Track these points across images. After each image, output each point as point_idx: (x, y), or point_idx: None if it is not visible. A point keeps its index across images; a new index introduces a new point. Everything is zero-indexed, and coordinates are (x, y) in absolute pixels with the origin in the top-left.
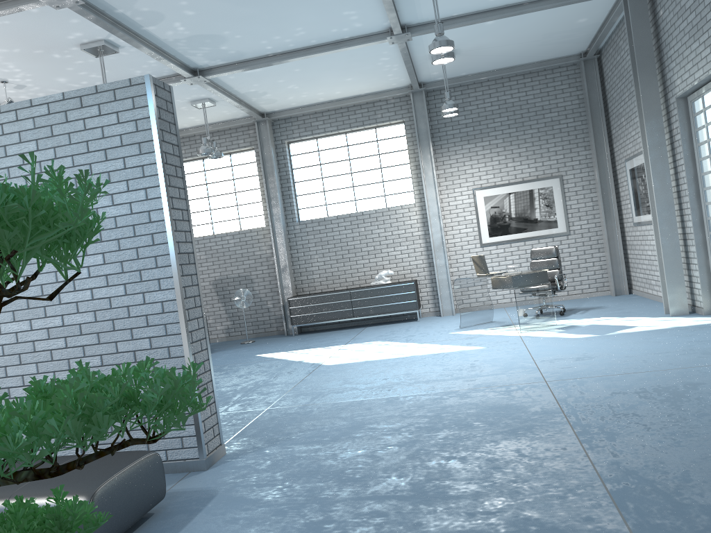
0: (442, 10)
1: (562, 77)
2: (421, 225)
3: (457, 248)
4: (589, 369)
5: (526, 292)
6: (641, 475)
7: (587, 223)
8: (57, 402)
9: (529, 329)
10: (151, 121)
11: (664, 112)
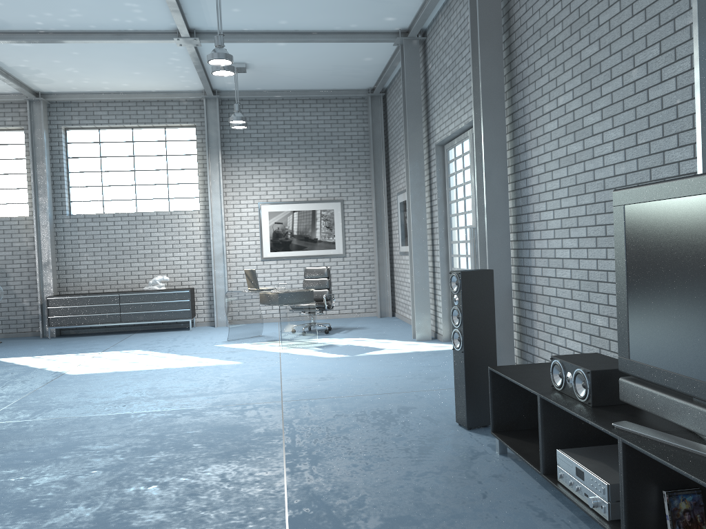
0: (232, 22)
1: (352, 108)
2: (203, 232)
3: (238, 259)
4: (326, 390)
5: (291, 310)
6: (323, 501)
7: (362, 248)
8: None
9: (291, 346)
10: None
11: (427, 156)
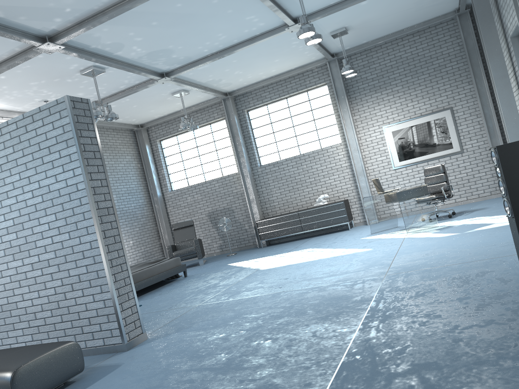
0: (320, 2)
1: (444, 30)
2: (346, 158)
3: (375, 172)
4: (424, 263)
5: (409, 203)
6: (374, 350)
7: (476, 142)
8: None
9: (414, 231)
10: (71, 125)
11: (507, 49)
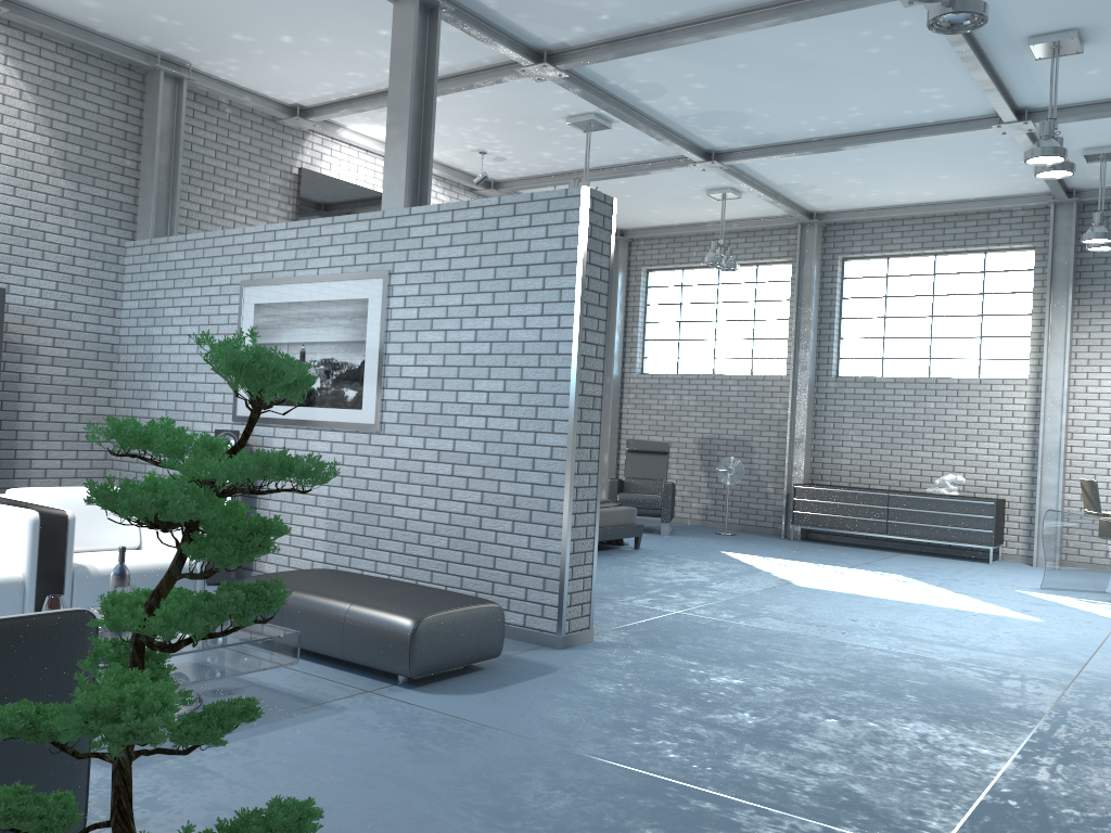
0: (1088, 89)
1: None
2: (1029, 415)
3: (1086, 463)
4: None
5: None
6: (1044, 802)
7: None
8: (256, 458)
9: None
10: (579, 239)
11: None
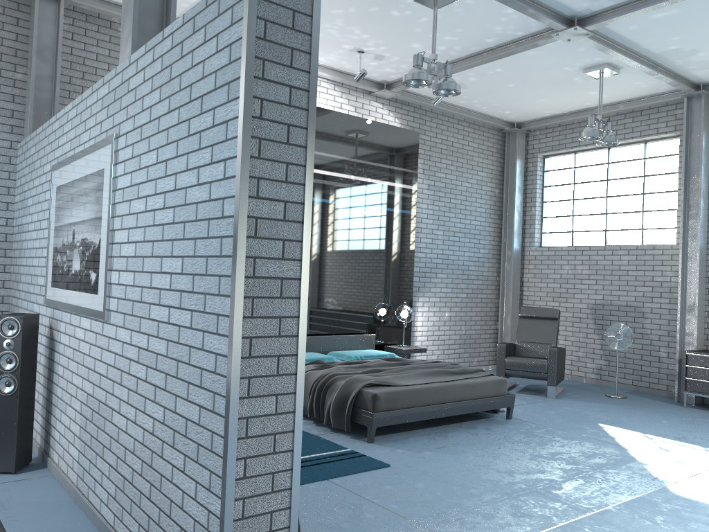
0: None
1: None
2: None
3: None
4: None
5: None
6: None
7: None
8: None
9: None
10: (243, 43)
11: None
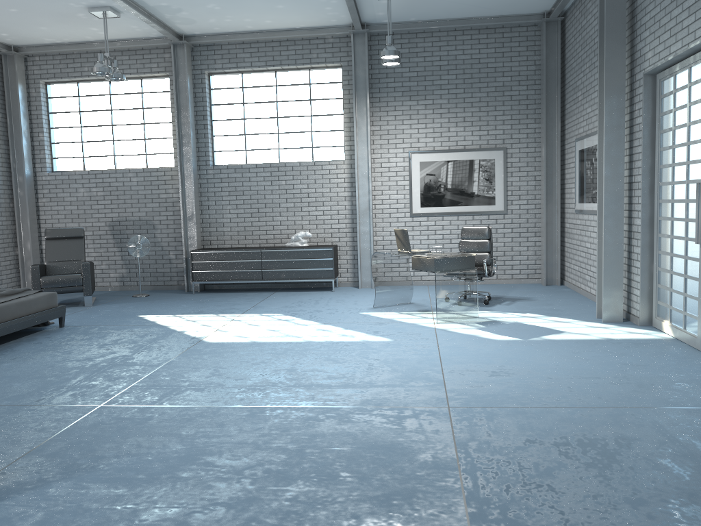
0: None
1: (521, 38)
2: (348, 185)
3: (384, 215)
4: (503, 393)
5: (449, 278)
6: None
7: (526, 204)
8: None
9: (447, 320)
10: None
11: (628, 90)
